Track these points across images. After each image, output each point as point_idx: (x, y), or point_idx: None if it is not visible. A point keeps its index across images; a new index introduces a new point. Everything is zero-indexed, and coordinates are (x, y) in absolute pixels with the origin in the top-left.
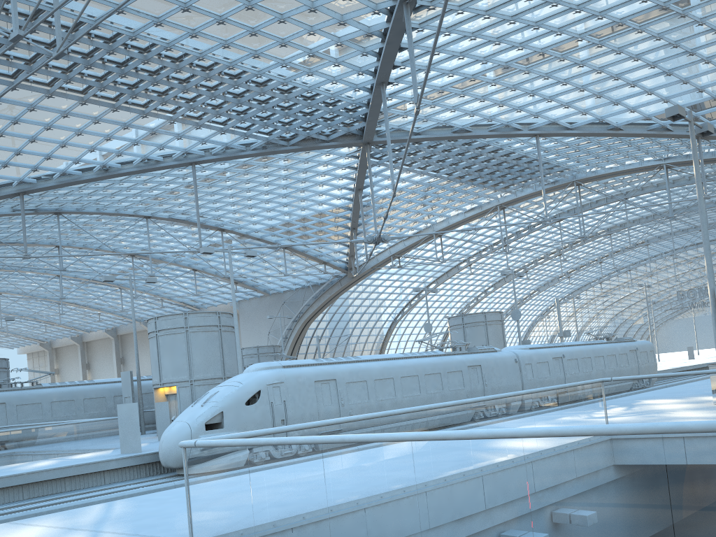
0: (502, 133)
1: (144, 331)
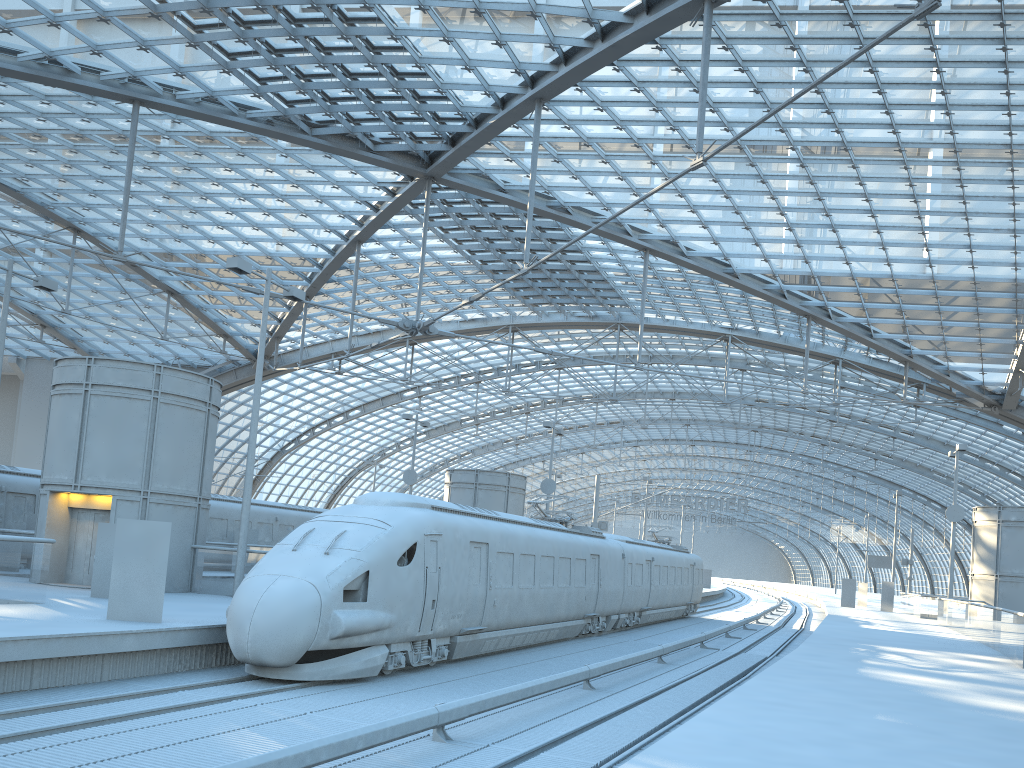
0: (609, 231)
1: None
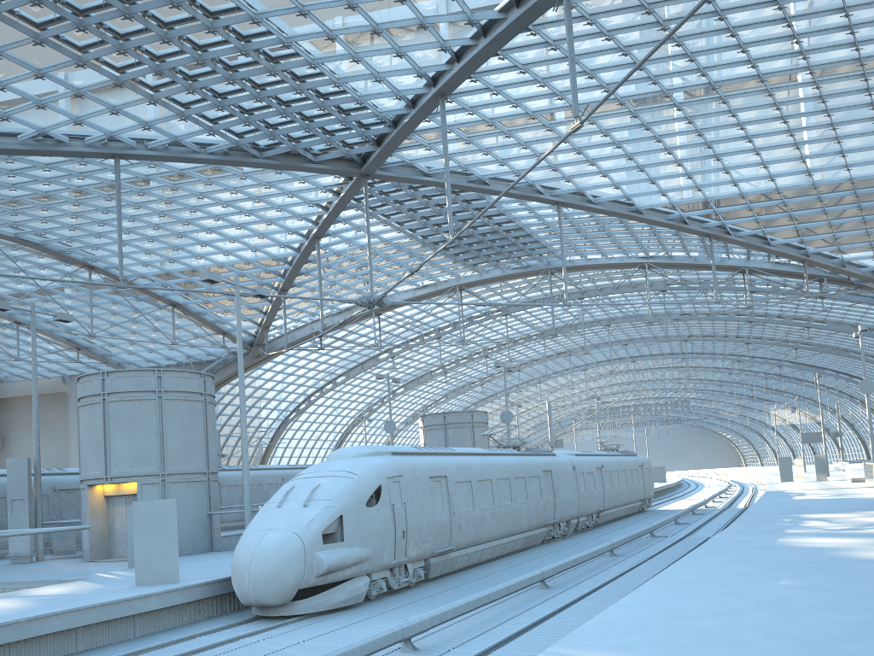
0: (524, 193)
1: None
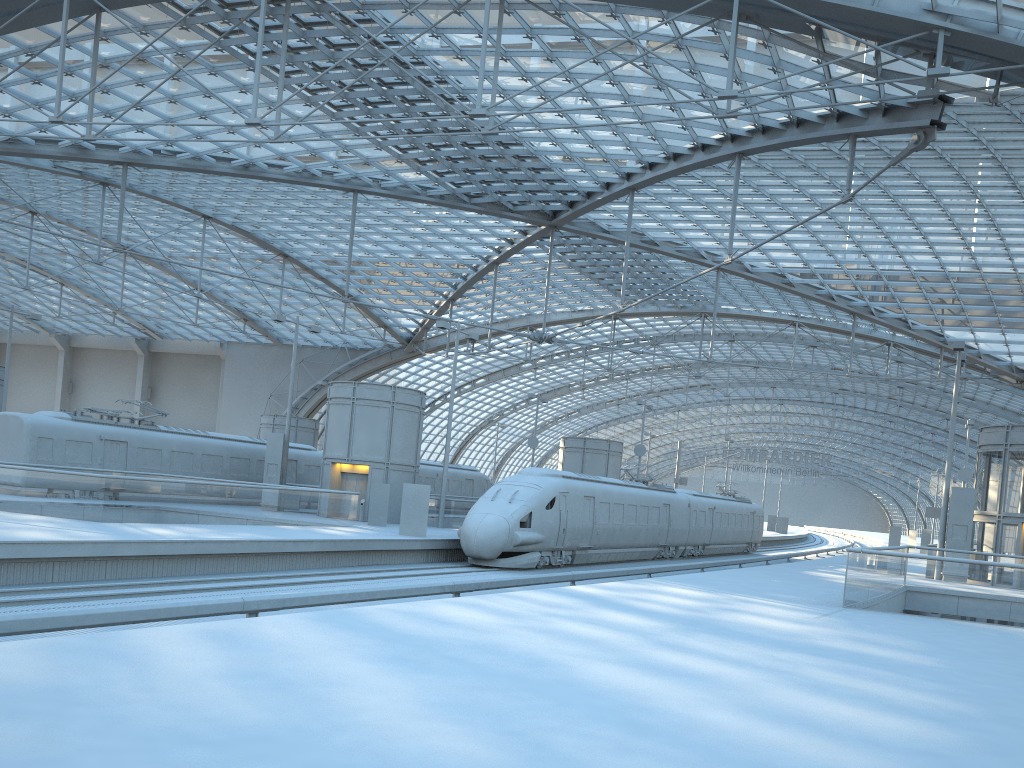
0: (688, 257)
1: (46, 347)
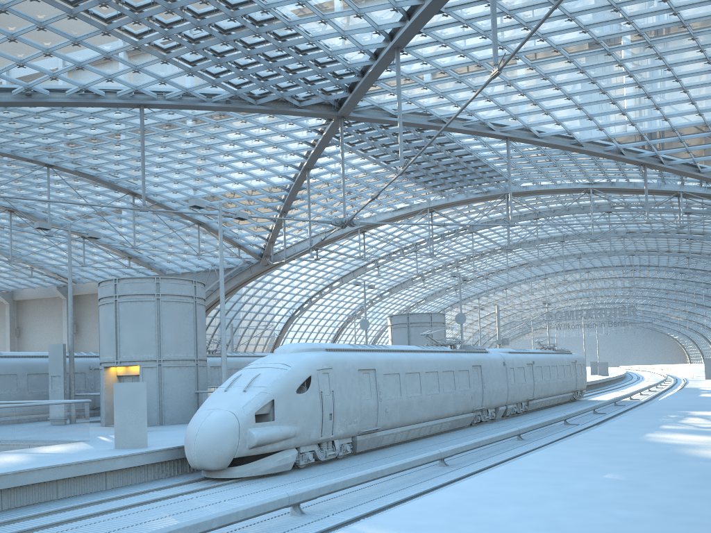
0: (476, 130)
1: None
